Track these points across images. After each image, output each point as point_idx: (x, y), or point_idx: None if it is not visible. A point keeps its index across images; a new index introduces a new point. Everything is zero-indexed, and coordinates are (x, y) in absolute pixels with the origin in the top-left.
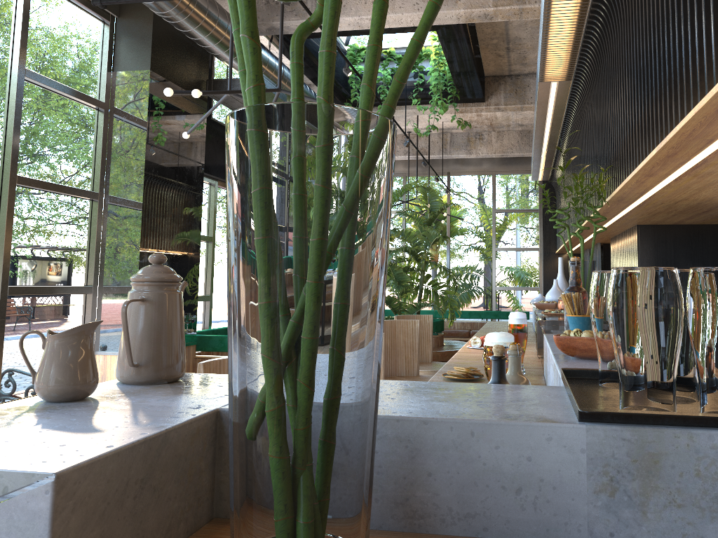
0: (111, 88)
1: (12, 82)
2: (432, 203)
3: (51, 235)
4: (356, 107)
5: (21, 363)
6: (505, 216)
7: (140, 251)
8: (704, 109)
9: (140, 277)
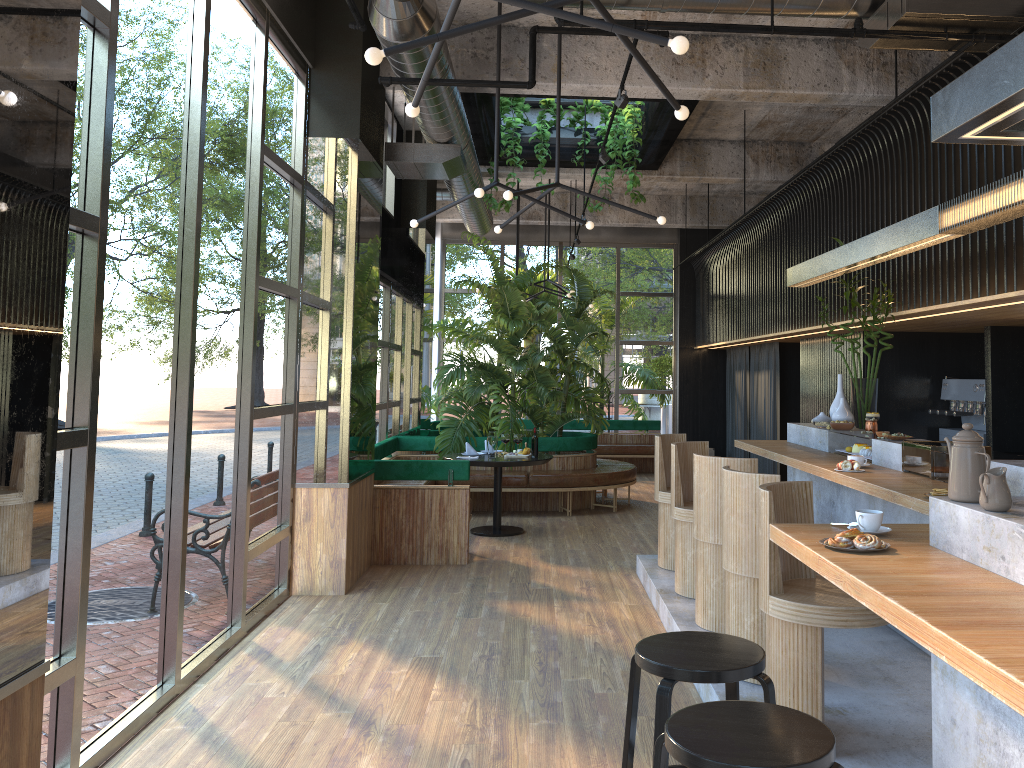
0: (305, 158)
1: (253, 161)
2: (581, 289)
3: (268, 344)
4: (513, 171)
5: (252, 501)
6: (632, 300)
7: (352, 361)
8: None
9: (973, 439)
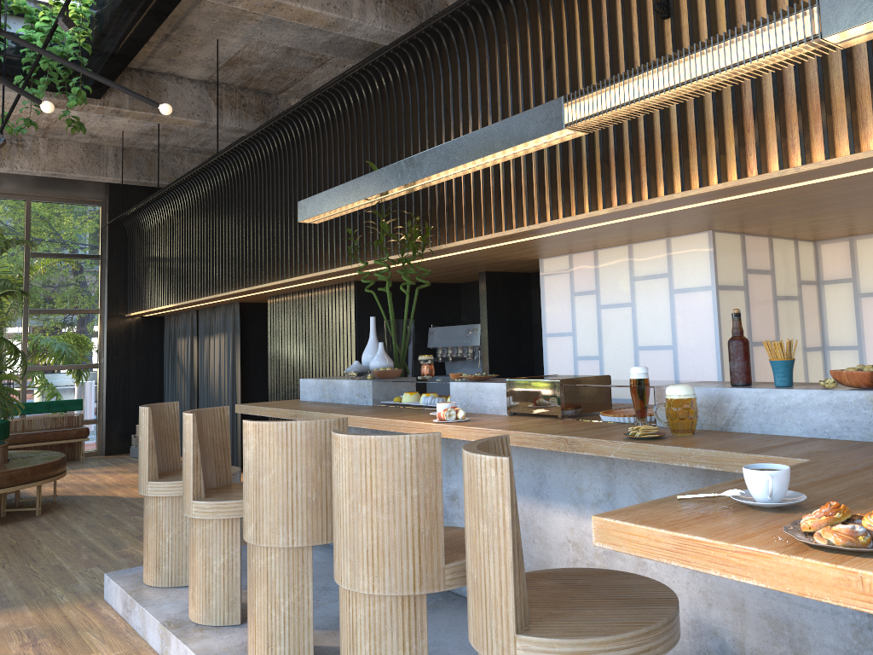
0: None
1: None
2: None
3: None
4: None
5: None
6: (47, 262)
7: None
8: (738, 186)
9: None
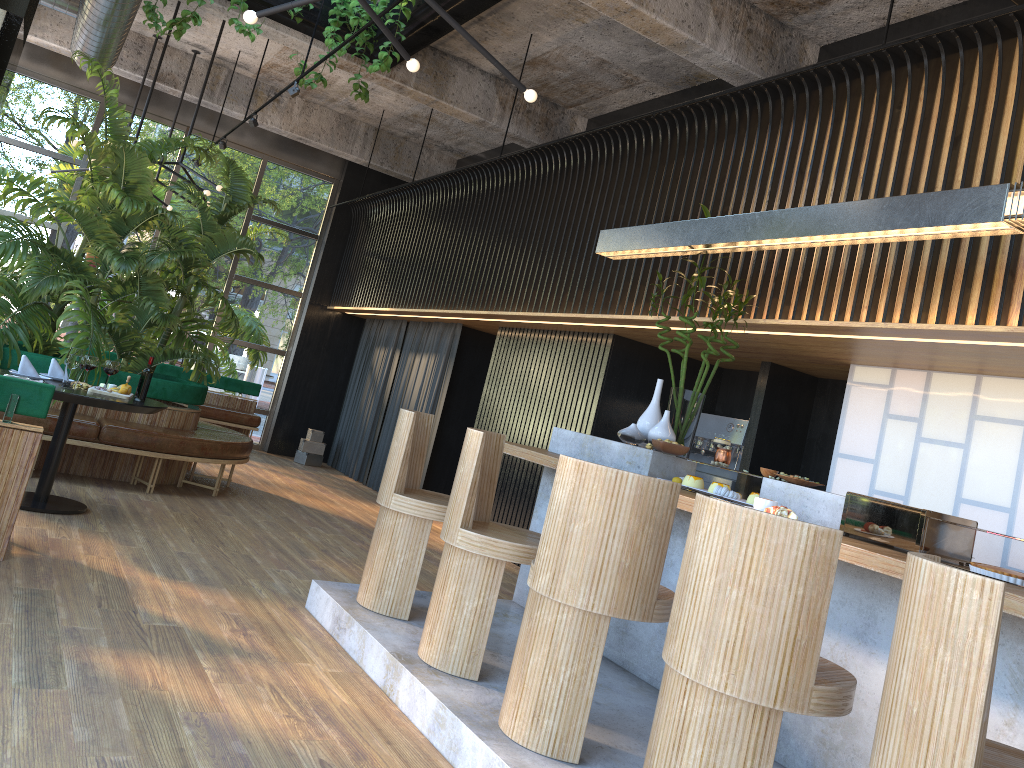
0: None
1: None
2: (237, 189)
3: None
4: None
5: None
6: (265, 229)
7: None
8: None
9: None
